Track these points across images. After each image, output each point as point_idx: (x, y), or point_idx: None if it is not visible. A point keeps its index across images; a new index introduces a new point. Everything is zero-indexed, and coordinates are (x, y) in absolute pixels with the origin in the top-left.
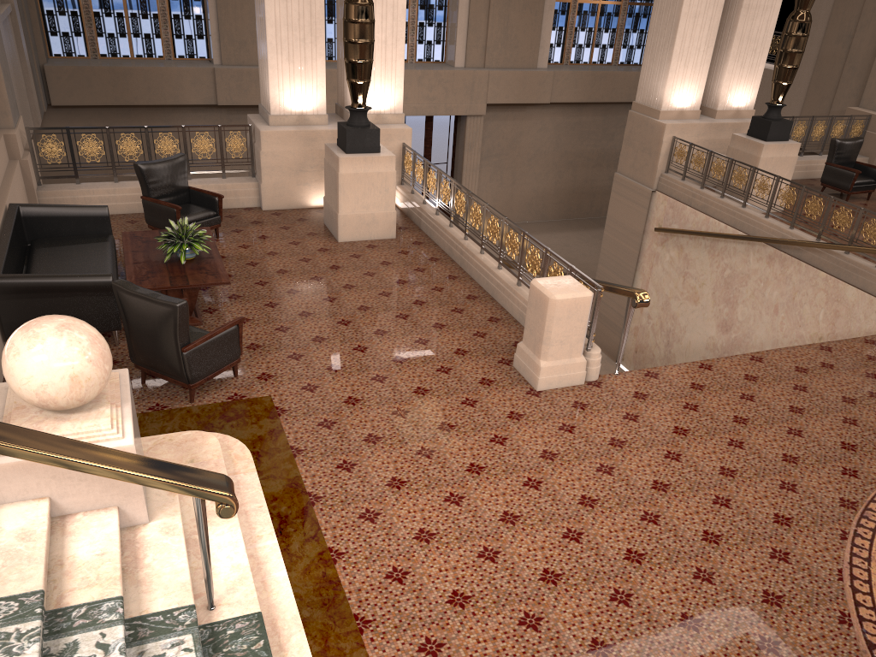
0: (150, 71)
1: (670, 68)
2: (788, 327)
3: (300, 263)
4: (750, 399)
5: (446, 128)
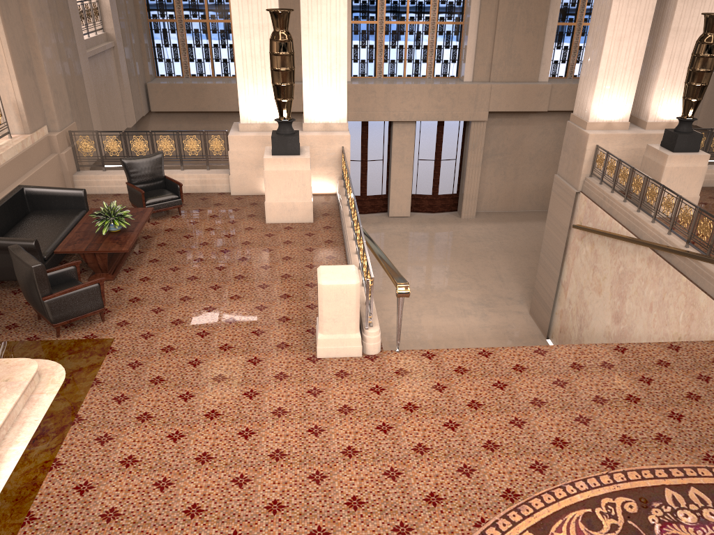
0: (220, 86)
1: (596, 85)
2: (658, 324)
3: (223, 238)
4: (501, 388)
5: (456, 131)
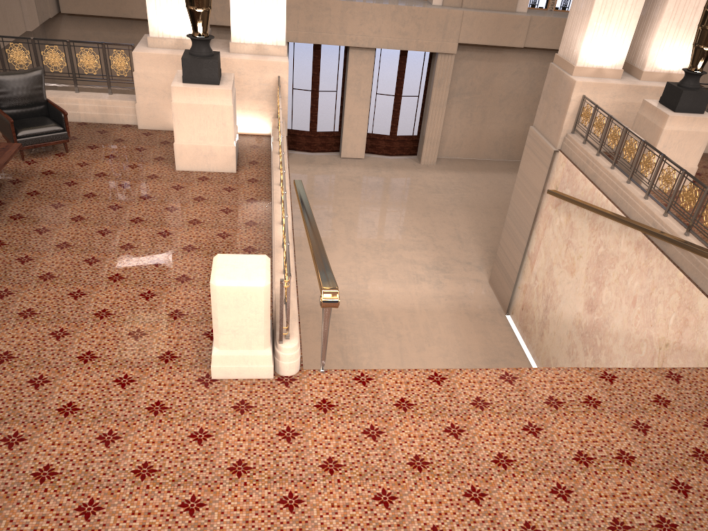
0: None
1: (589, 21)
2: (641, 323)
3: (117, 188)
4: (455, 435)
5: (420, 63)
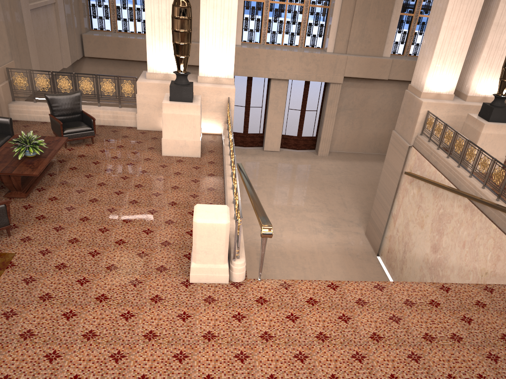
0: (139, 41)
1: (431, 64)
2: (469, 259)
3: (125, 166)
4: (345, 321)
5: (318, 89)
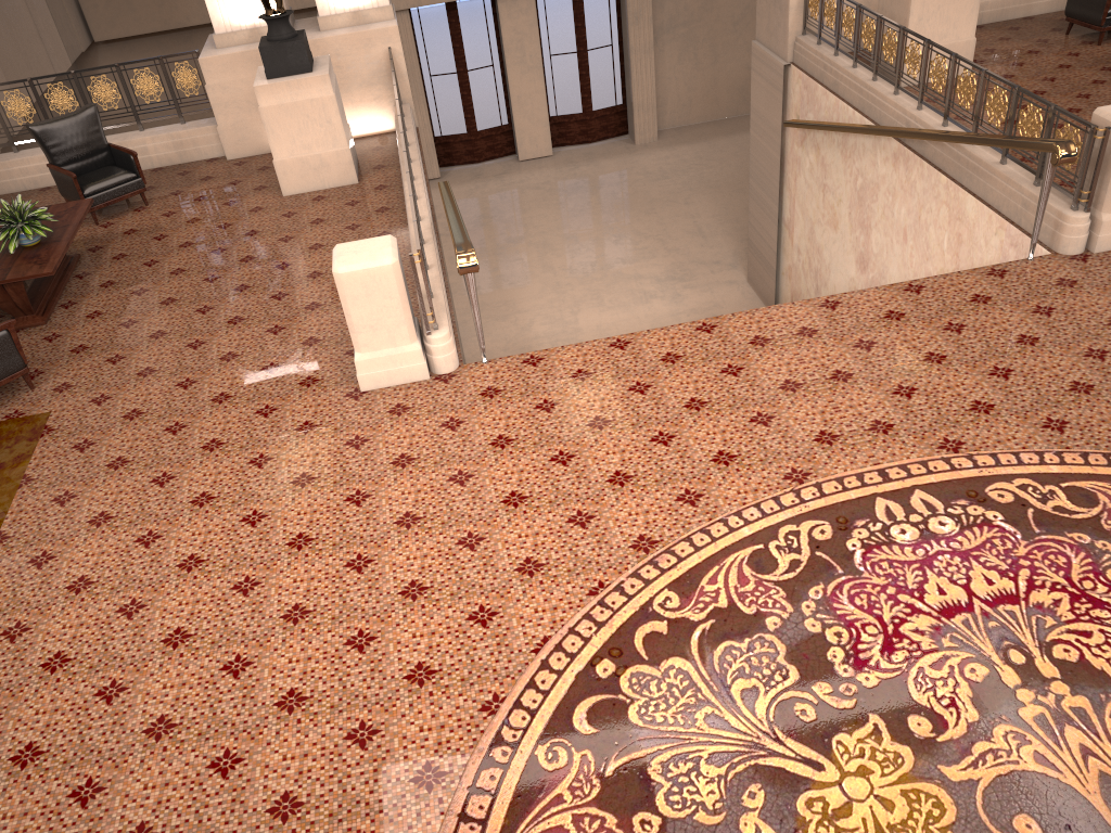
0: None
1: None
2: (917, 261)
3: (216, 230)
4: (641, 391)
5: None
